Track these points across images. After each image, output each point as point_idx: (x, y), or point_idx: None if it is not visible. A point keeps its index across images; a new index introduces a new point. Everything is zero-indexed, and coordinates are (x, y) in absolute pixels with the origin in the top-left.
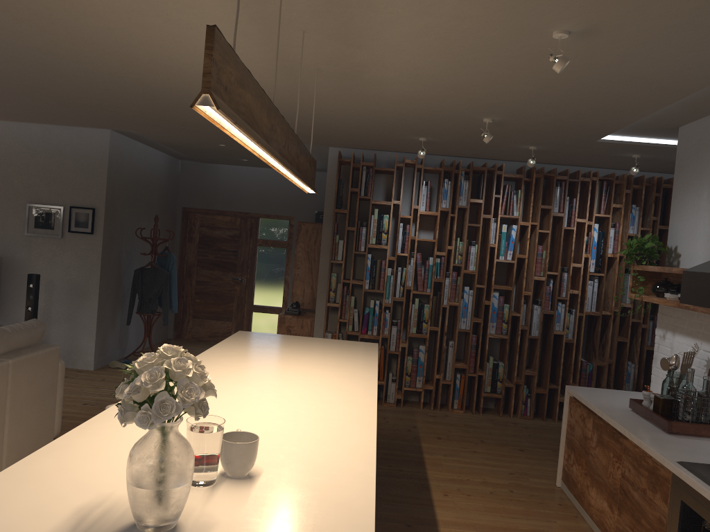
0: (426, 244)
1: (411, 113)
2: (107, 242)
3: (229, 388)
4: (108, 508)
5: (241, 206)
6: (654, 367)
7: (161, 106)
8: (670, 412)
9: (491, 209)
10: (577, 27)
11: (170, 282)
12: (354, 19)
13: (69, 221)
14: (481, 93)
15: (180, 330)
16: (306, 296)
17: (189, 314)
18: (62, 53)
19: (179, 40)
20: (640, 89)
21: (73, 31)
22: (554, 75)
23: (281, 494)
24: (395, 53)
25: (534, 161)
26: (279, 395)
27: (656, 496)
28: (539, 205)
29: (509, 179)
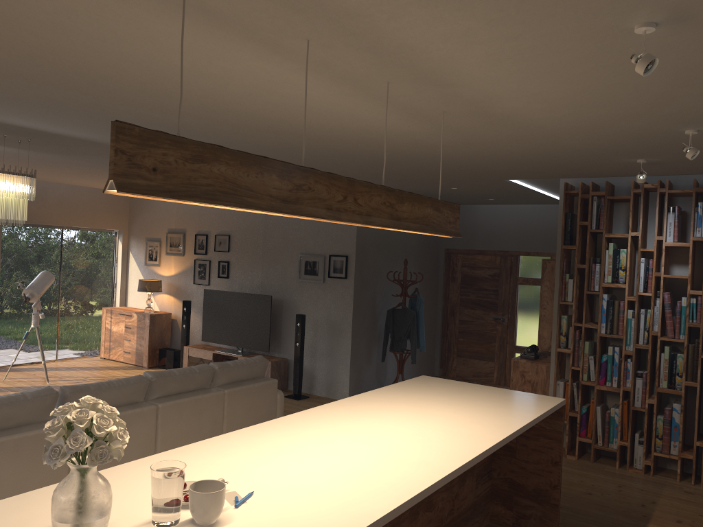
0: (682, 281)
1: (593, 137)
2: (359, 286)
3: (323, 434)
4: None
5: (500, 244)
6: None
7: (364, 162)
8: None
9: None
10: (657, 15)
11: (418, 322)
12: (414, 62)
13: (328, 268)
14: (642, 105)
15: (446, 368)
16: None
17: (453, 352)
18: (250, 133)
19: (309, 109)
20: None
21: (236, 116)
22: None
23: None
24: (494, 84)
25: None
26: (360, 448)
27: None
28: None
29: None
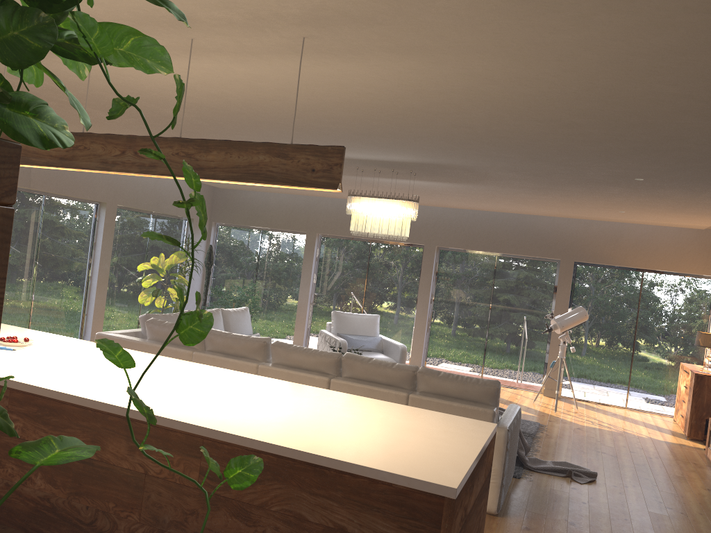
0: None
1: None
2: None
3: (157, 370)
4: None
5: None
6: None
7: (614, 125)
8: None
9: None
10: None
11: None
12: (124, 19)
13: None
14: None
15: None
16: None
17: None
18: (408, 123)
19: (301, 83)
20: None
21: (334, 109)
22: None
23: None
24: None
25: None
26: (117, 374)
27: None
28: None
29: None
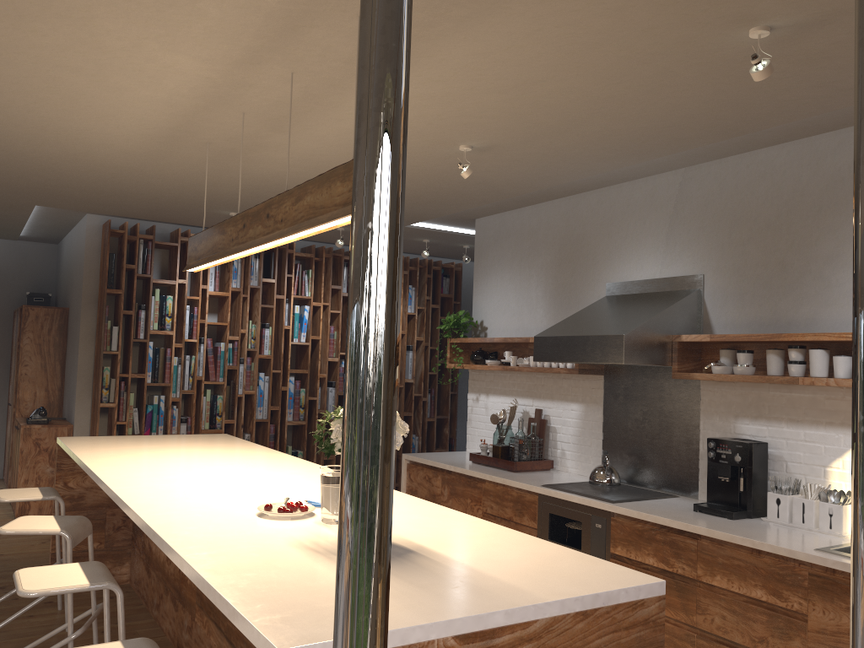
0: (209, 329)
1: (254, 190)
2: None
3: (189, 476)
4: (311, 542)
5: None
6: (469, 427)
7: None
8: (507, 457)
9: (285, 289)
10: (481, 145)
11: None
12: (309, 112)
13: None
14: None
15: None
16: (38, 401)
17: None
18: None
19: (79, 97)
20: (481, 190)
21: None
22: (427, 173)
23: (400, 518)
24: (310, 141)
25: (342, 241)
26: (247, 475)
27: (524, 518)
28: (330, 285)
29: (297, 258)
